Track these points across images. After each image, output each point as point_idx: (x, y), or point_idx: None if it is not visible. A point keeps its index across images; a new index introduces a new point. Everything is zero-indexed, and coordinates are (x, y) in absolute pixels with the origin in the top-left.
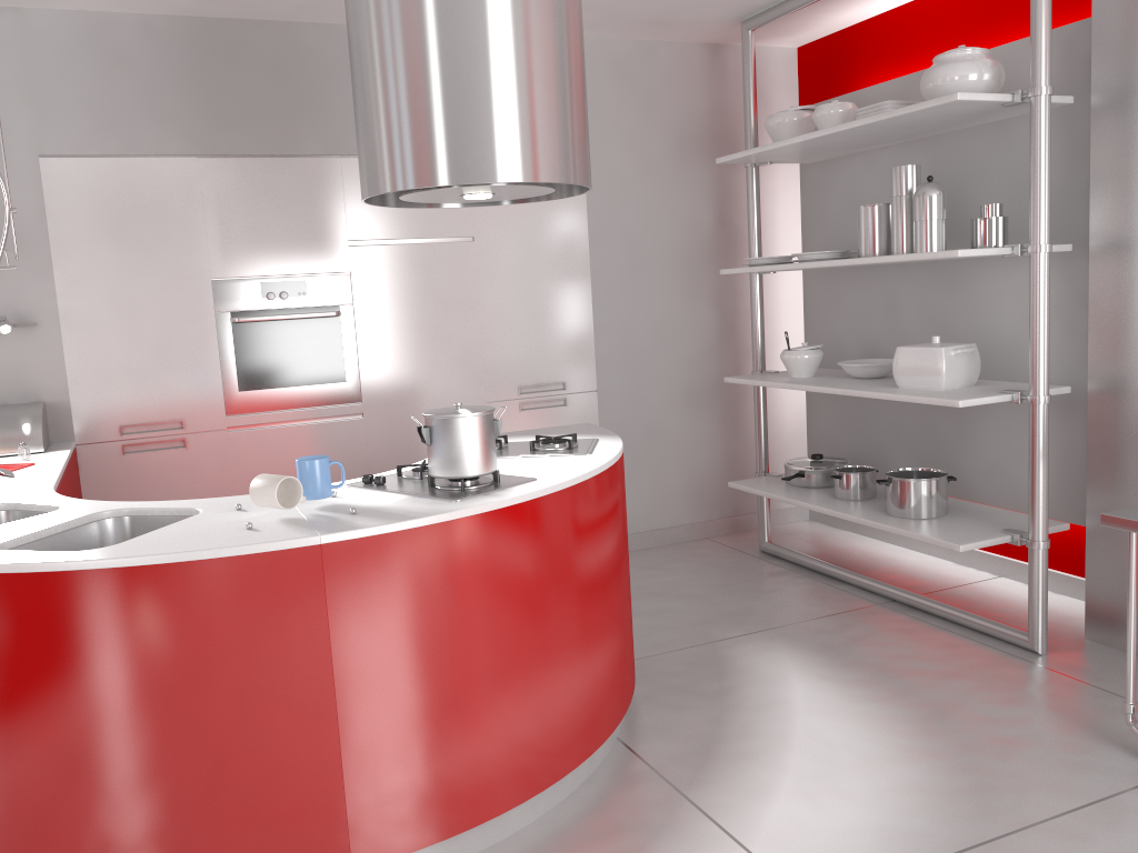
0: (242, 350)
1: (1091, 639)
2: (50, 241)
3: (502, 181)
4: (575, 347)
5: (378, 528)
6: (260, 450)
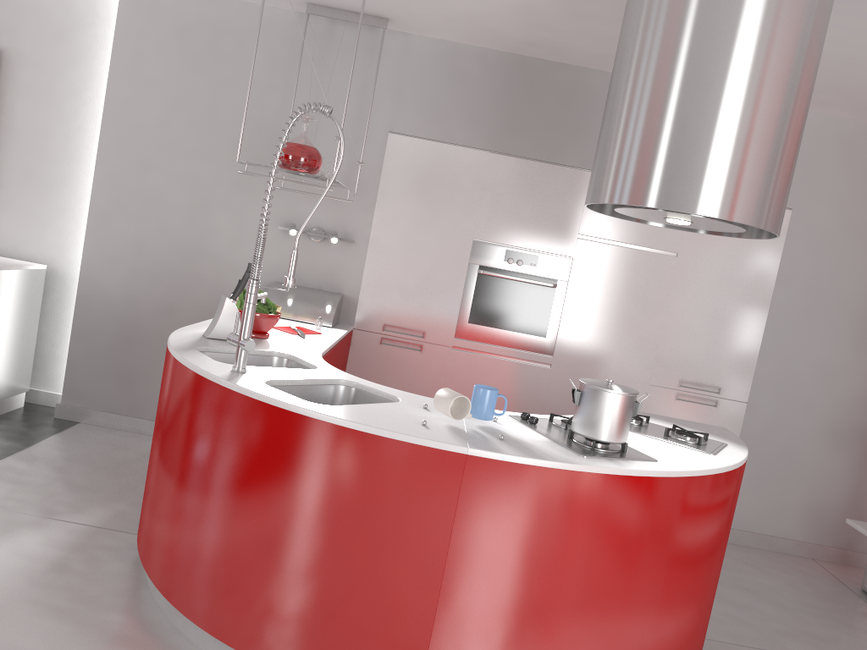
0: (479, 294)
1: None
2: (378, 189)
3: (698, 213)
4: (738, 361)
5: (513, 457)
6: (470, 369)
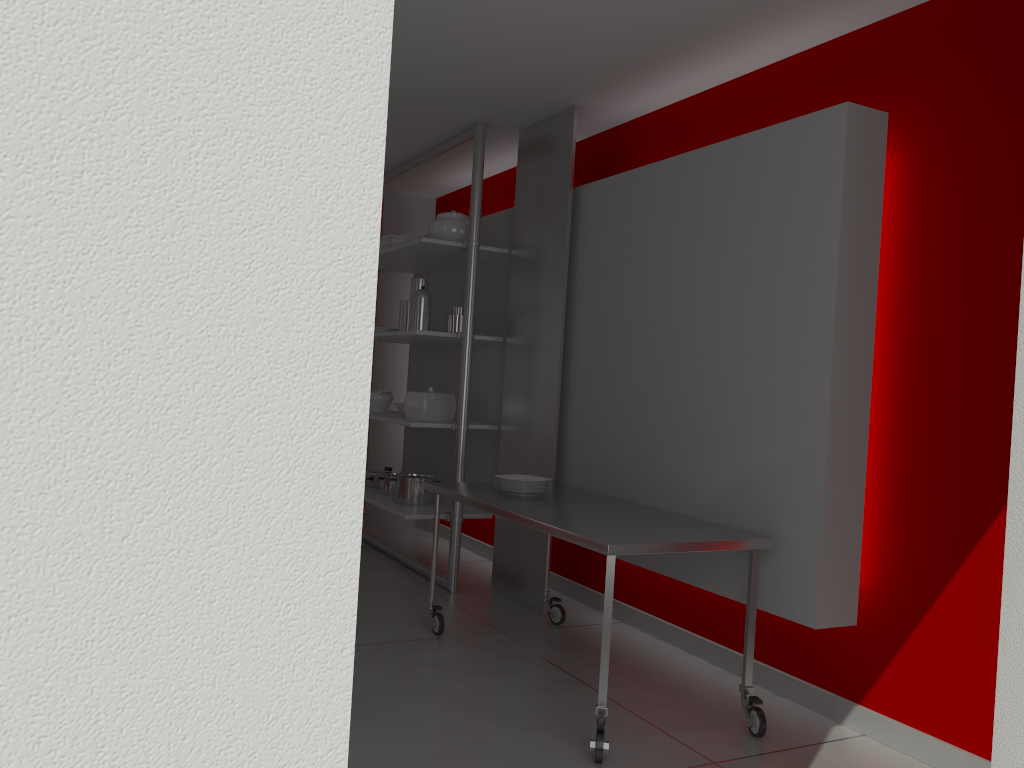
0: None
1: (493, 589)
2: None
3: None
4: None
5: None
6: None
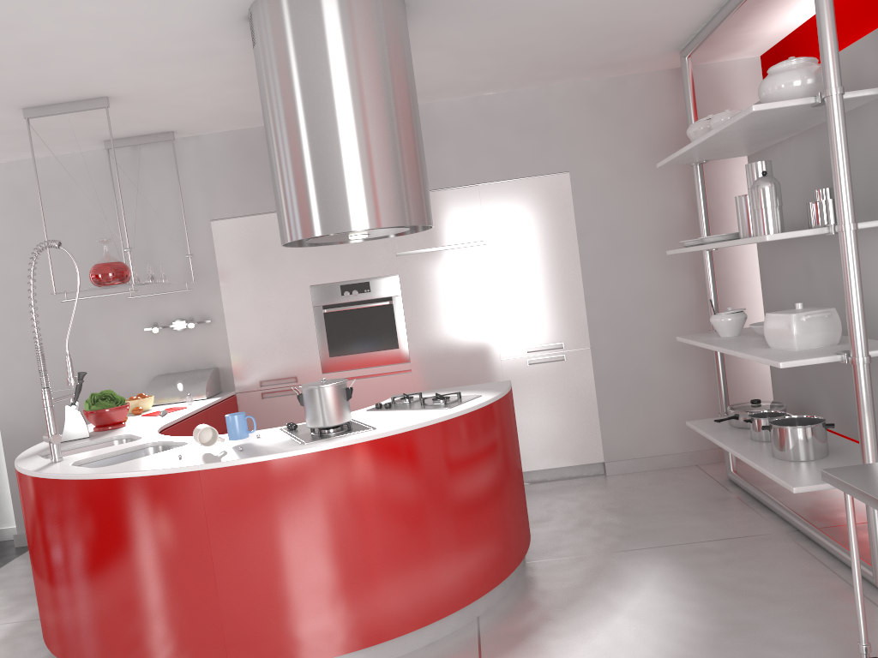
0: (330, 330)
1: None
2: (218, 270)
3: (336, 232)
4: (569, 315)
5: (234, 461)
6: None
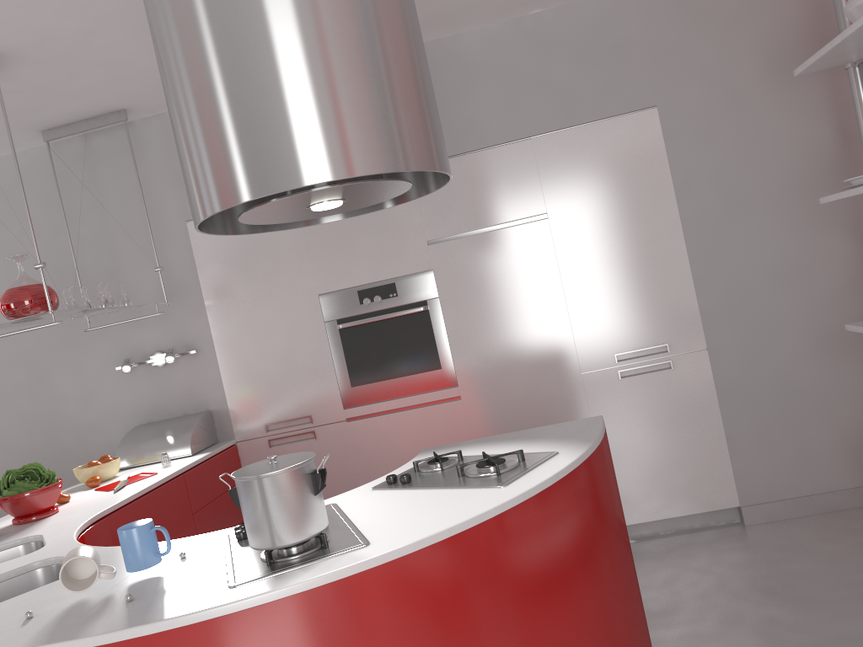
0: (350, 351)
1: None
2: (201, 285)
3: (266, 194)
4: (673, 305)
5: (95, 638)
6: (375, 436)
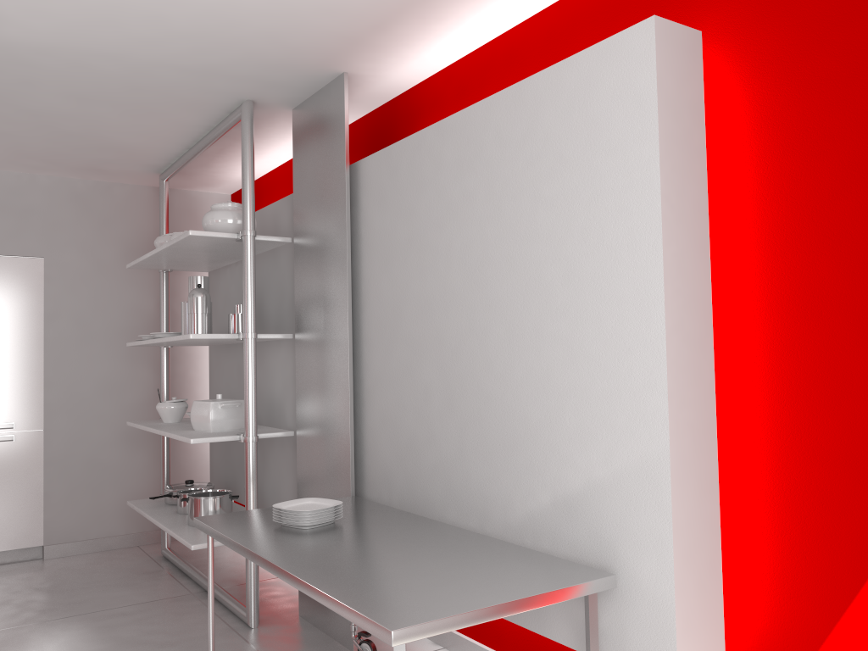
0: None
1: (301, 615)
2: None
3: None
4: (25, 396)
5: None
6: None
